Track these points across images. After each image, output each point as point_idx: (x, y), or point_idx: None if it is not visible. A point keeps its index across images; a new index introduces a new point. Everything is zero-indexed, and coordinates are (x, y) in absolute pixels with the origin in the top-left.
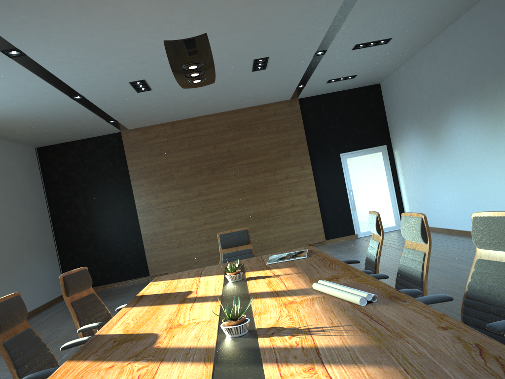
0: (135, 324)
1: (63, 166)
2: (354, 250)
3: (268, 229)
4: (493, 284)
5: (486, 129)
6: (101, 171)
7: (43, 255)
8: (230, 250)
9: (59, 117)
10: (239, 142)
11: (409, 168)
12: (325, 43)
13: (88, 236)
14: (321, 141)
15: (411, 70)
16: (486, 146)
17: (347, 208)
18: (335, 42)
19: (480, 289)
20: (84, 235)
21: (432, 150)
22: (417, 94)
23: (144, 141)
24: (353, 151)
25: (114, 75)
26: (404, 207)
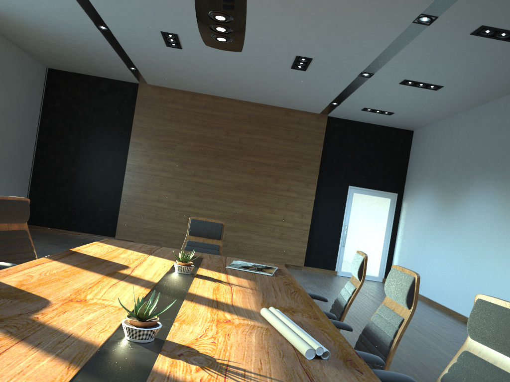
0: (37, 280)
1: (68, 96)
2: (327, 286)
3: (251, 234)
4: None
5: (505, 212)
6: (105, 115)
7: (14, 177)
8: (197, 240)
9: (79, 43)
10: (253, 138)
11: (412, 225)
12: (374, 65)
13: (68, 175)
14: (335, 167)
15: (449, 127)
16: (499, 230)
17: (337, 243)
18: (385, 68)
19: None
20: (64, 172)
21: (441, 215)
22: (447, 154)
23: (158, 101)
24: (363, 188)
25: (147, 17)
26: (393, 261)
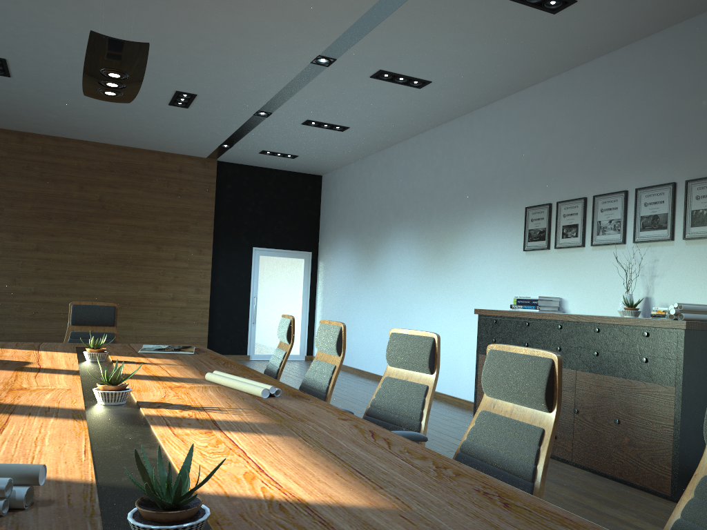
0: None
1: None
2: None
3: (130, 322)
4: (395, 401)
5: (423, 263)
6: None
7: None
8: (83, 329)
9: None
10: (119, 193)
11: (332, 287)
12: (272, 104)
13: None
14: (233, 225)
15: (361, 172)
16: (420, 282)
17: (245, 320)
18: (284, 107)
19: (381, 407)
20: None
21: (362, 272)
22: (362, 202)
23: None
24: (271, 249)
25: None
26: (315, 334)
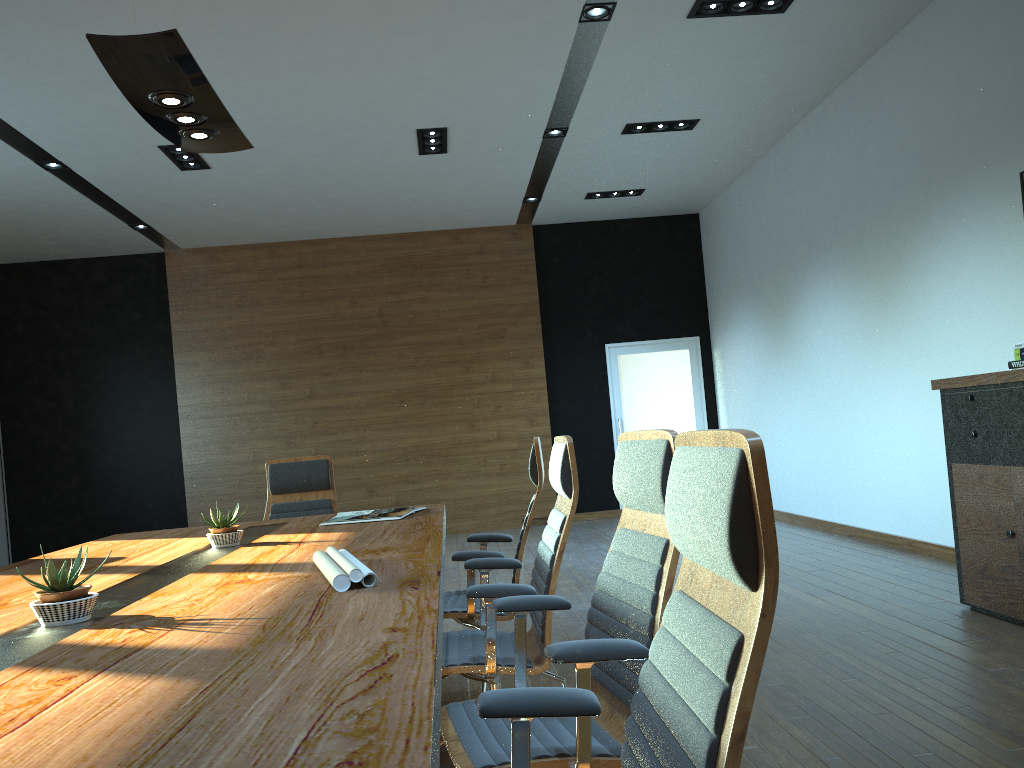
0: None
1: (38, 309)
2: (600, 538)
3: (444, 480)
4: (624, 576)
5: (861, 317)
6: (116, 327)
7: None
8: (289, 499)
9: (23, 204)
10: (404, 299)
11: (736, 386)
12: (560, 112)
13: (73, 456)
14: (571, 316)
15: (749, 191)
16: (860, 352)
17: (610, 456)
18: (581, 113)
19: (608, 588)
20: (64, 453)
21: (774, 353)
22: (757, 239)
23: (210, 276)
24: (633, 342)
25: (122, 127)
26: None
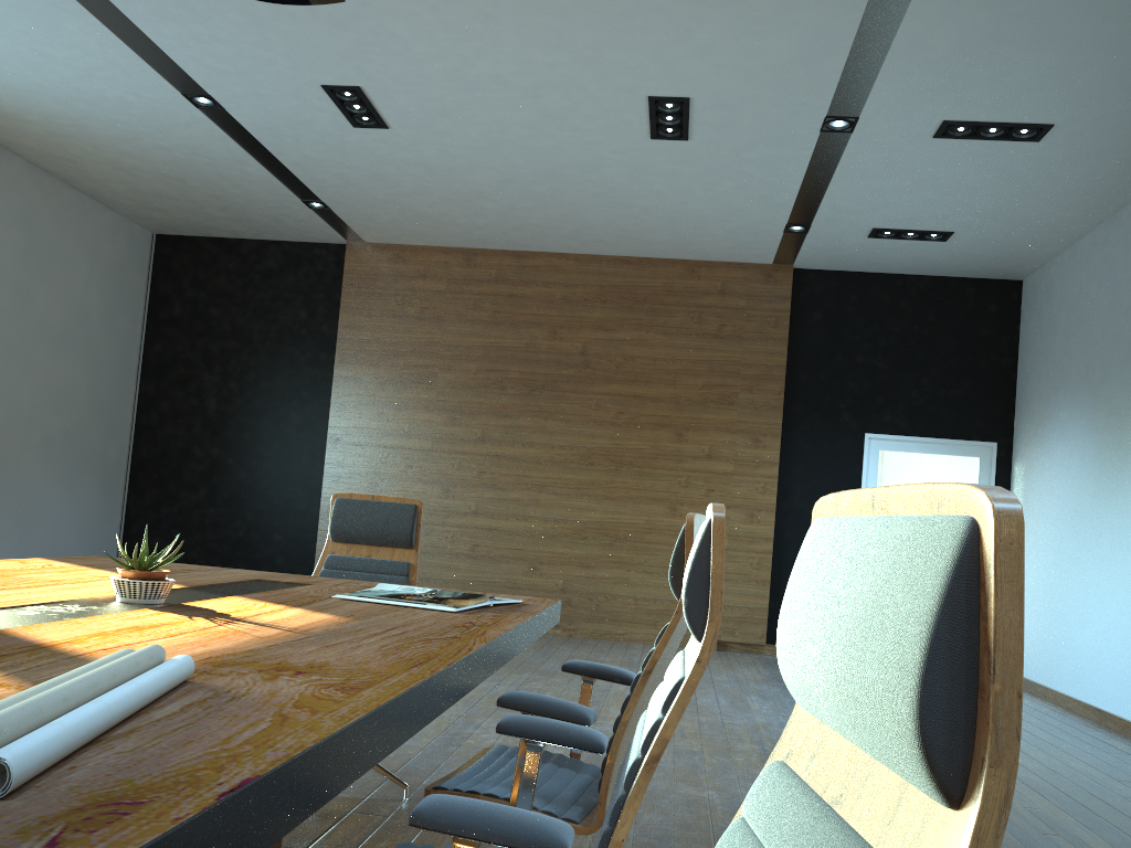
0: None
1: (199, 290)
2: None
3: (626, 571)
4: None
5: None
6: (278, 323)
7: (83, 476)
8: (353, 552)
9: (179, 155)
10: (615, 338)
11: (1040, 517)
12: (850, 90)
13: (205, 464)
14: (825, 390)
15: (1105, 249)
16: None
17: None
18: (879, 94)
19: None
20: (196, 459)
21: (1108, 478)
22: (1107, 316)
23: (392, 278)
24: (903, 437)
25: (275, 50)
26: None
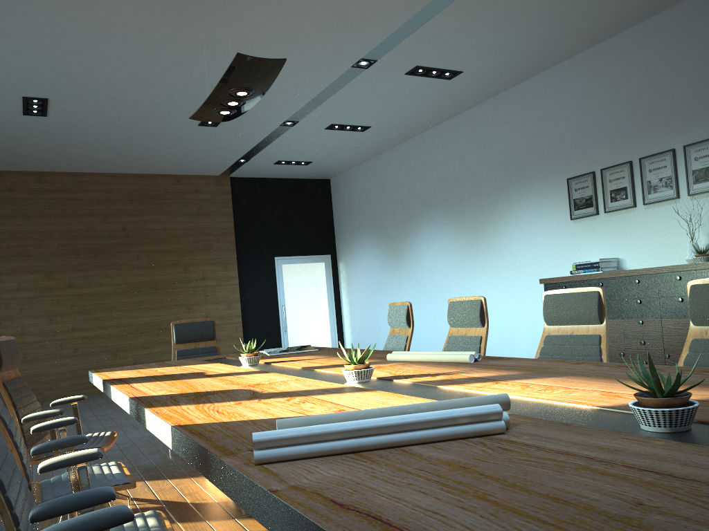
0: (180, 389)
1: None
2: None
3: (169, 346)
4: (566, 354)
5: (460, 247)
6: None
7: None
8: (187, 346)
9: None
10: (141, 220)
11: (358, 286)
12: (301, 112)
13: None
14: (253, 238)
15: (375, 169)
16: (459, 266)
17: (277, 329)
18: (312, 114)
19: None
20: None
21: (391, 266)
22: (380, 198)
23: None
24: (292, 257)
25: (9, 81)
26: (344, 334)
